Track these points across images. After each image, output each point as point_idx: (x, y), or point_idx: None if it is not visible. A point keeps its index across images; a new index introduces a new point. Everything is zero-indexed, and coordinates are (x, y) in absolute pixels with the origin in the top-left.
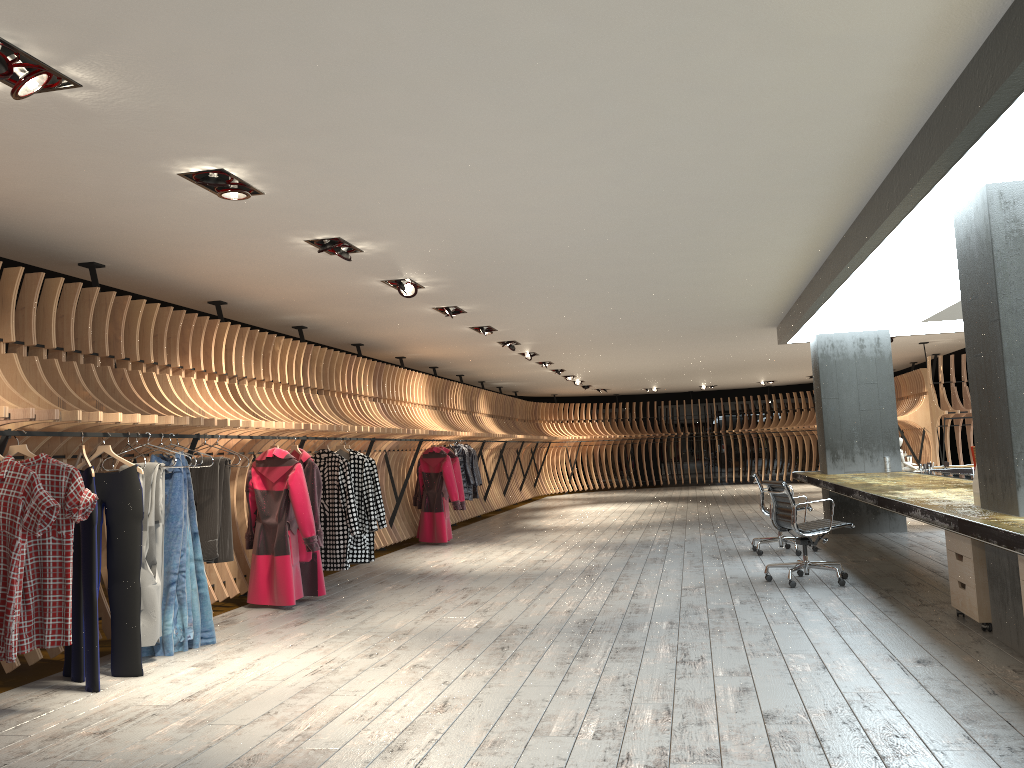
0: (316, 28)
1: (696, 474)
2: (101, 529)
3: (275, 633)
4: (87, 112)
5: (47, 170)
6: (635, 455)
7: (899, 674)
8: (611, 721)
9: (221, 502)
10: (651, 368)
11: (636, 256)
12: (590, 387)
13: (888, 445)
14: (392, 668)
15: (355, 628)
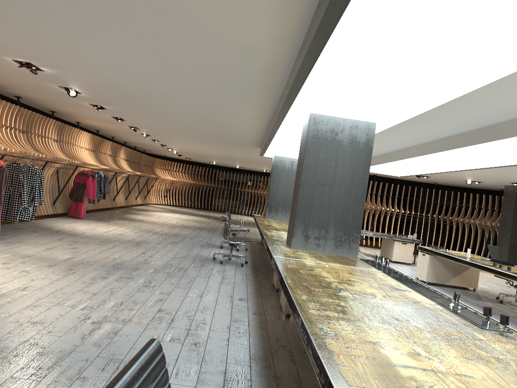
0: None
1: (226, 207)
2: None
3: None
4: None
5: None
6: (199, 193)
7: (227, 302)
8: (94, 304)
9: None
10: (209, 153)
11: (183, 104)
12: (182, 156)
13: None
14: (11, 270)
15: (5, 250)
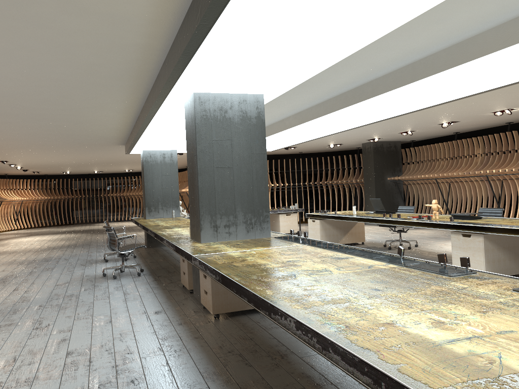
0: None
1: (91, 217)
2: None
3: None
4: None
5: None
6: (57, 208)
7: (144, 320)
8: None
9: None
10: (62, 162)
11: (31, 105)
12: (28, 170)
13: (174, 204)
14: None
15: None
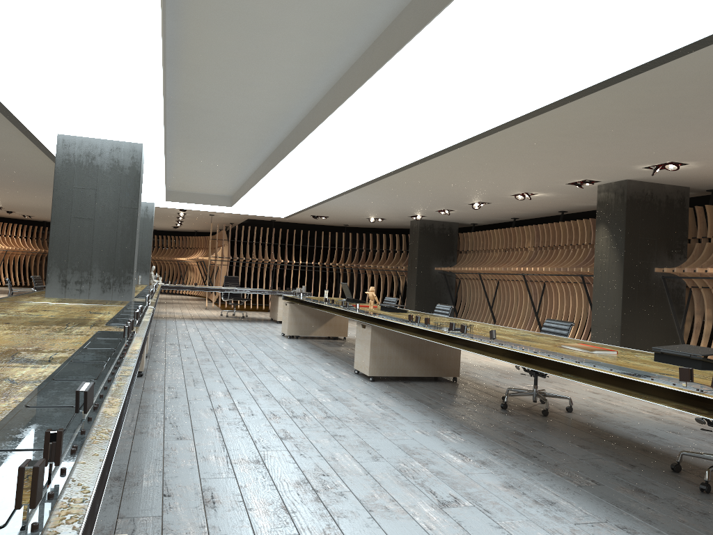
0: None
1: None
2: None
3: None
4: None
5: None
6: None
7: None
8: None
9: None
10: (45, 205)
11: None
12: (15, 213)
13: (143, 269)
14: None
15: None
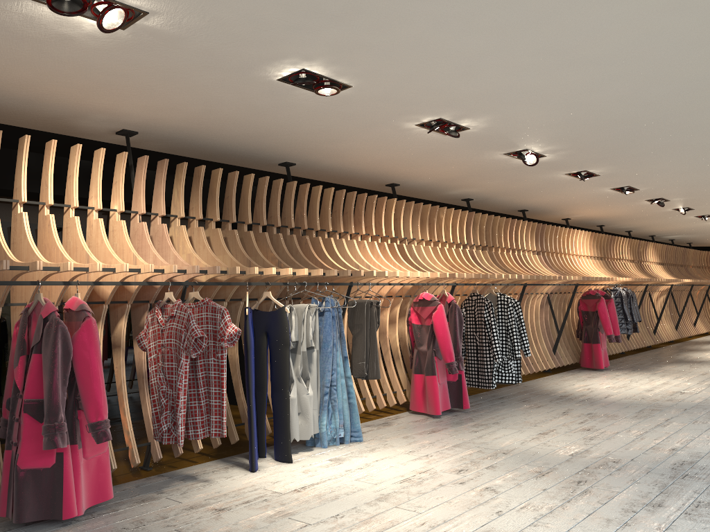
0: None
1: None
2: (267, 352)
3: (408, 438)
4: (173, 36)
5: (195, 93)
6: None
7: None
8: None
9: (368, 334)
10: None
11: None
12: None
13: None
14: (466, 487)
15: (469, 442)
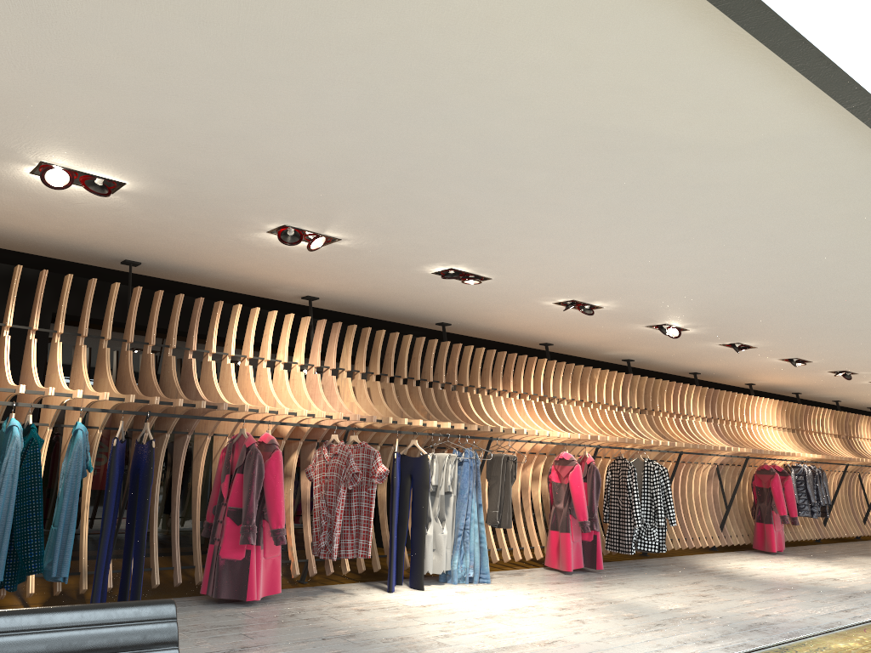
0: (414, 199)
1: None
2: (410, 492)
3: (532, 585)
4: (356, 250)
5: (367, 277)
6: None
7: None
8: None
9: (503, 485)
10: None
11: (854, 298)
12: None
13: None
14: (561, 618)
15: (586, 593)
